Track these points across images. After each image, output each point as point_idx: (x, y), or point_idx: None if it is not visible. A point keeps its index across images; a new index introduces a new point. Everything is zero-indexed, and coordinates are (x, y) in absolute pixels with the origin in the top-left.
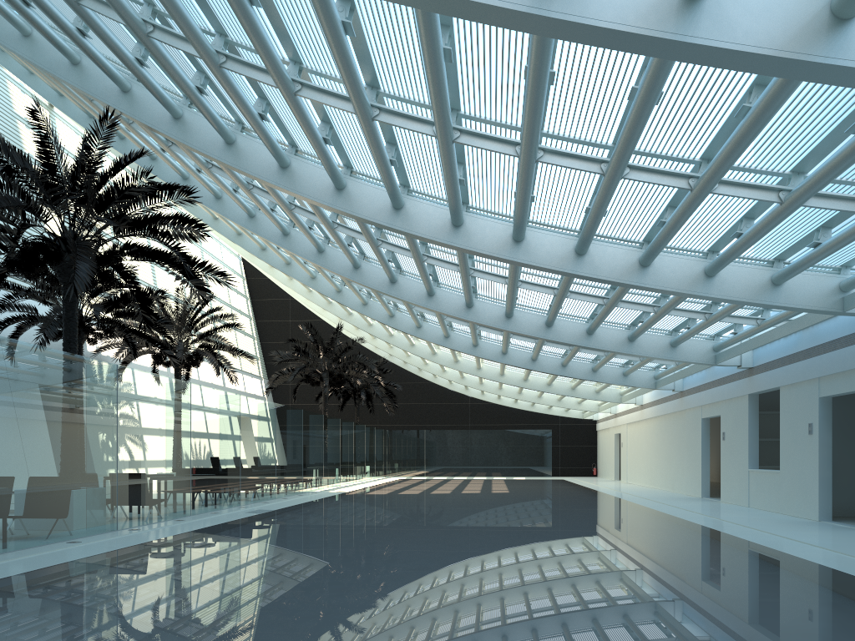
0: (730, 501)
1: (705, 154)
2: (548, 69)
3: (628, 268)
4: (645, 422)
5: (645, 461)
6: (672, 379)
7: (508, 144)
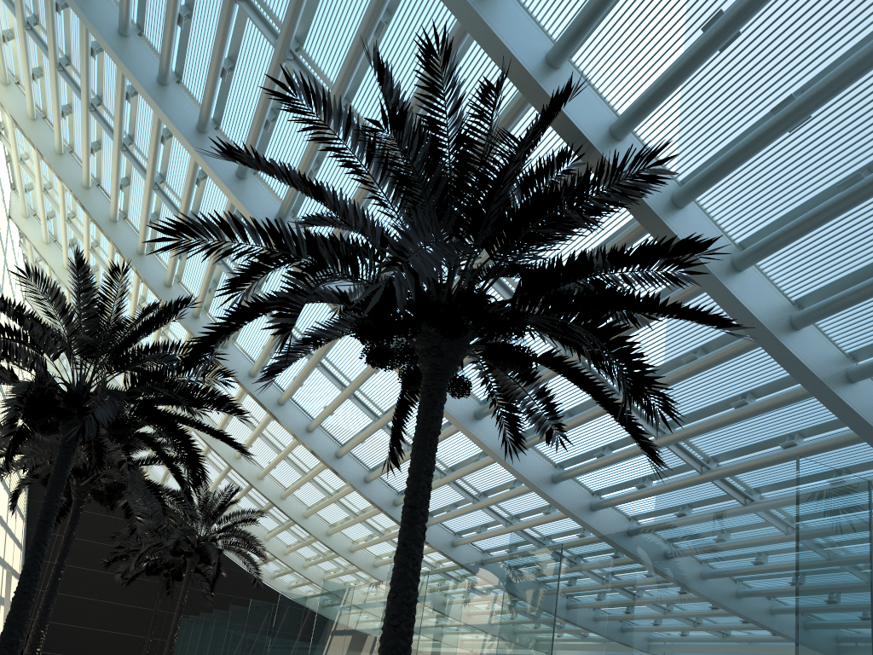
0: None
1: None
2: None
3: None
4: None
5: None
6: None
7: None
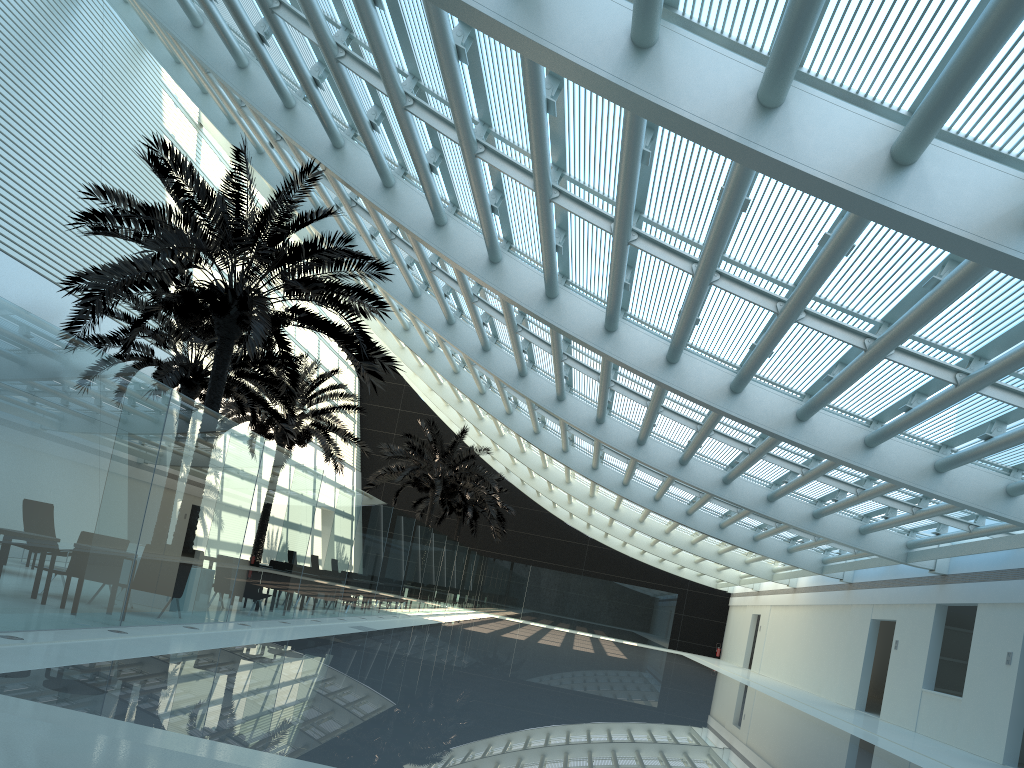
0: (891, 720)
1: (979, 351)
2: (852, 244)
3: (850, 445)
4: (795, 608)
5: (787, 653)
6: (845, 568)
7: (769, 298)
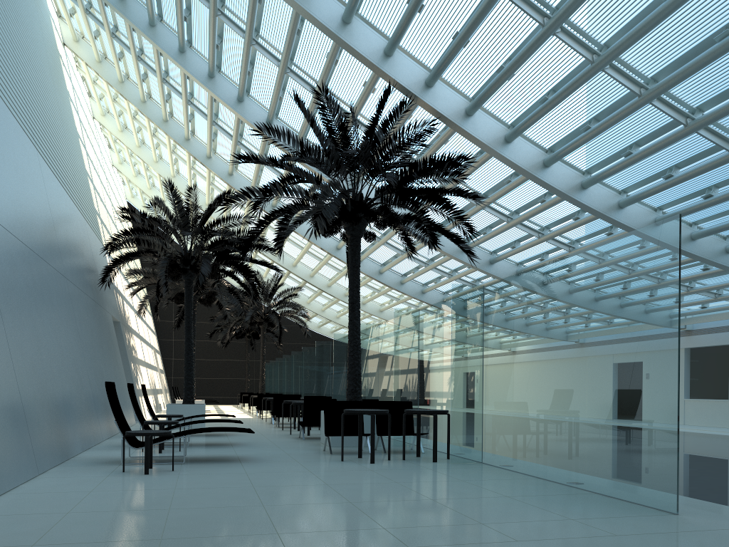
0: None
1: None
2: None
3: None
4: None
5: None
6: None
7: None
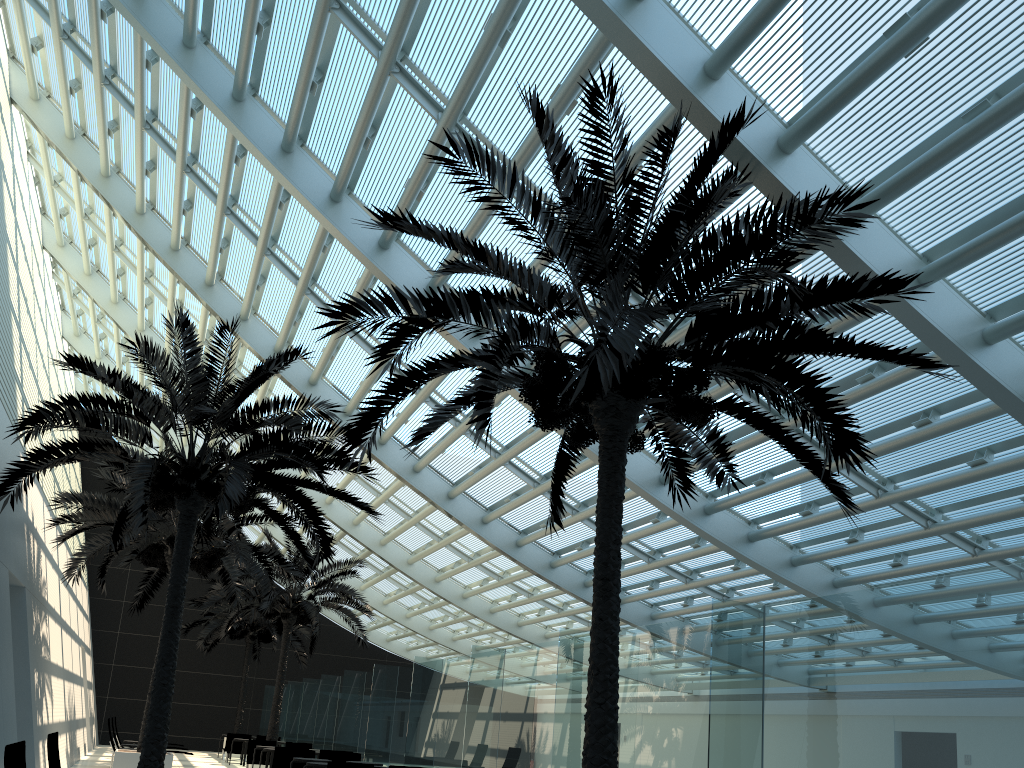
0: None
1: None
2: None
3: None
4: None
5: None
6: None
7: None
